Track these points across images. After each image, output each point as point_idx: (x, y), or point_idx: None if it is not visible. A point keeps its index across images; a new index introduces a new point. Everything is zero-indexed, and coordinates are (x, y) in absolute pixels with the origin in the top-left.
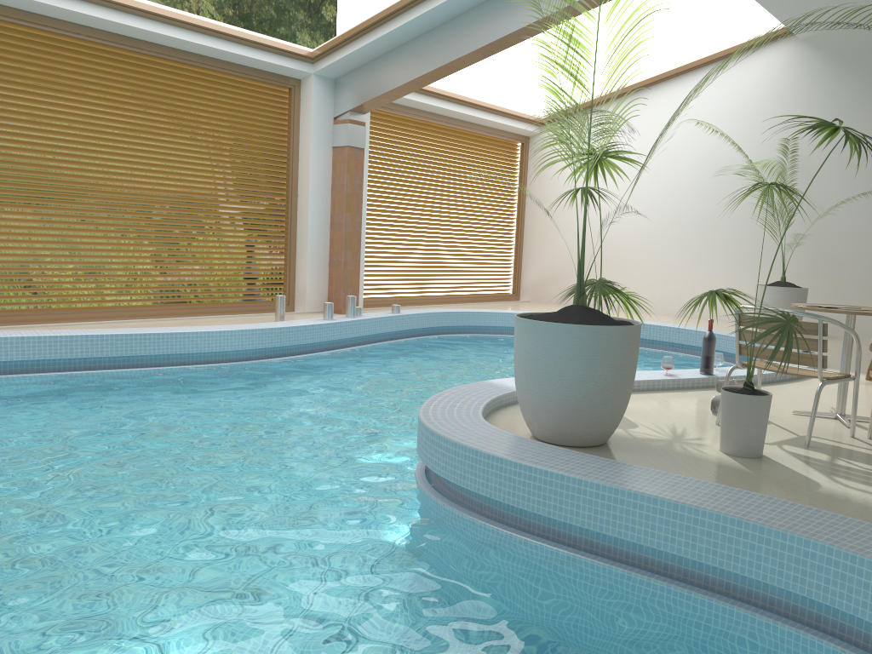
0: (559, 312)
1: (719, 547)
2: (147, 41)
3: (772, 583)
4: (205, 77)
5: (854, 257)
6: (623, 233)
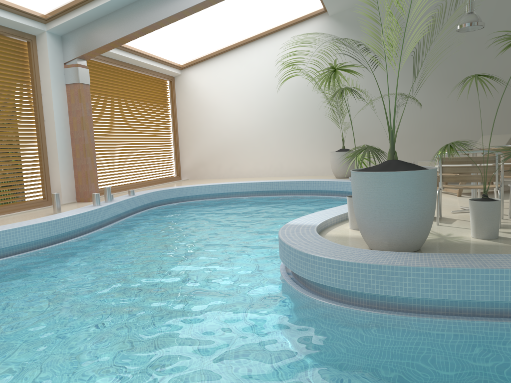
0: (383, 165)
1: None
2: None
3: None
4: None
5: (371, 132)
6: (243, 131)
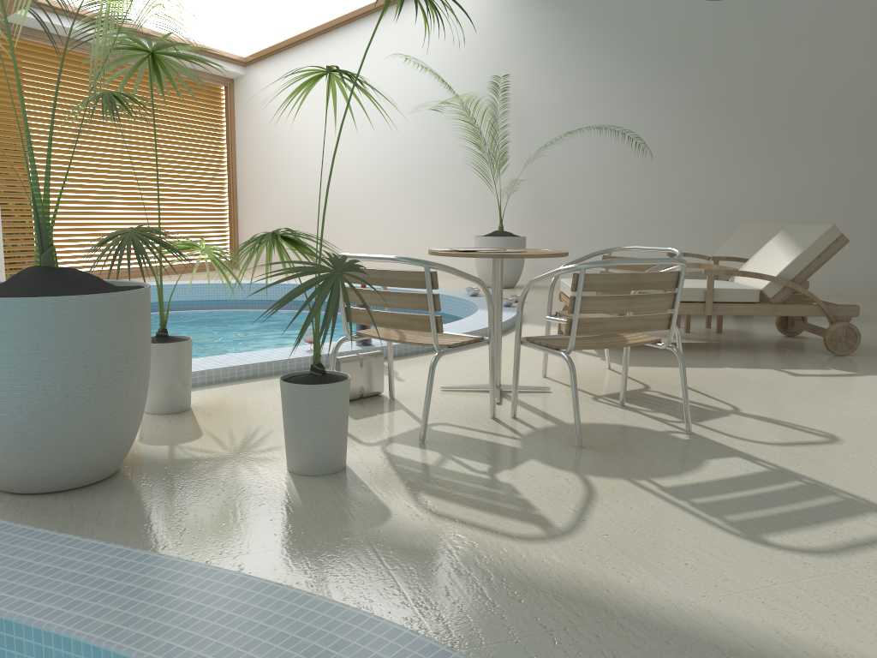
0: (10, 278)
1: None
2: None
3: None
4: None
5: (571, 202)
6: (344, 187)
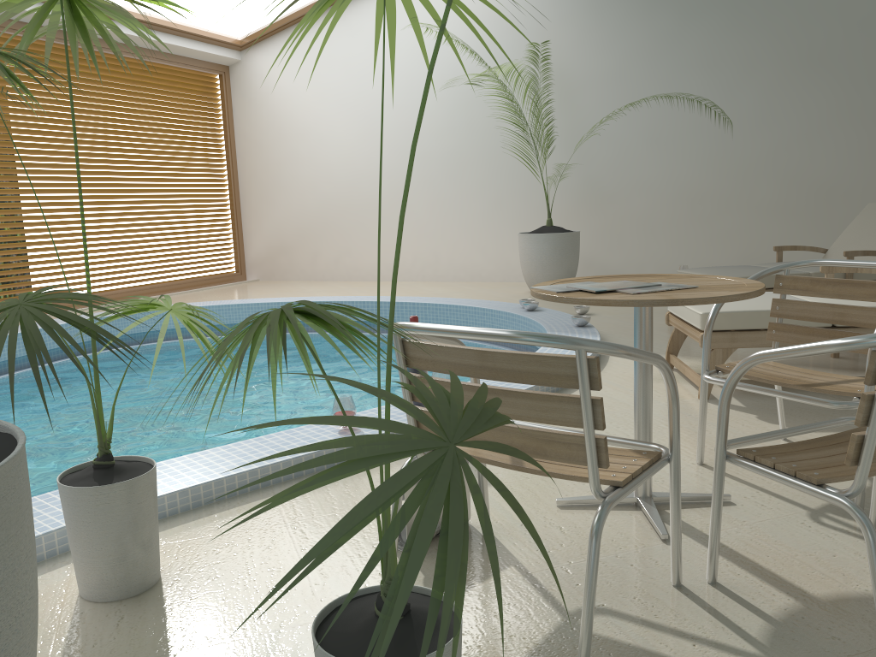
0: None
1: None
2: None
3: None
4: None
5: (628, 187)
6: (360, 182)
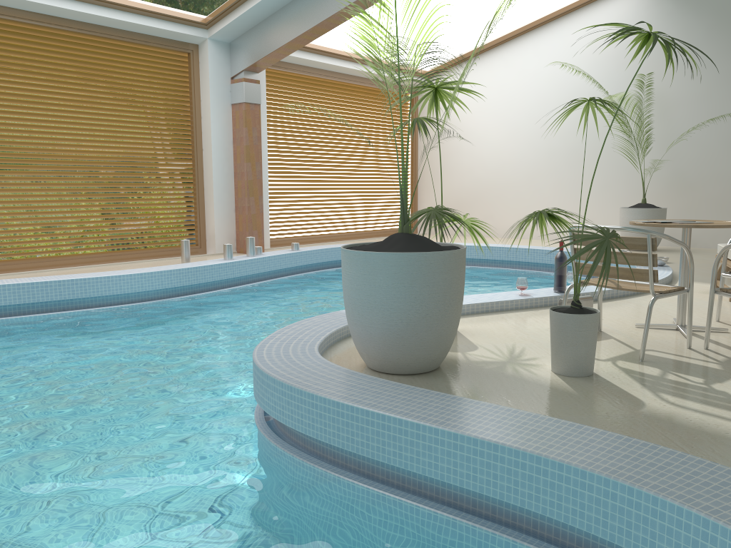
0: (385, 240)
1: (520, 485)
2: (46, 14)
3: (574, 525)
4: (108, 46)
5: (708, 178)
6: (504, 169)
